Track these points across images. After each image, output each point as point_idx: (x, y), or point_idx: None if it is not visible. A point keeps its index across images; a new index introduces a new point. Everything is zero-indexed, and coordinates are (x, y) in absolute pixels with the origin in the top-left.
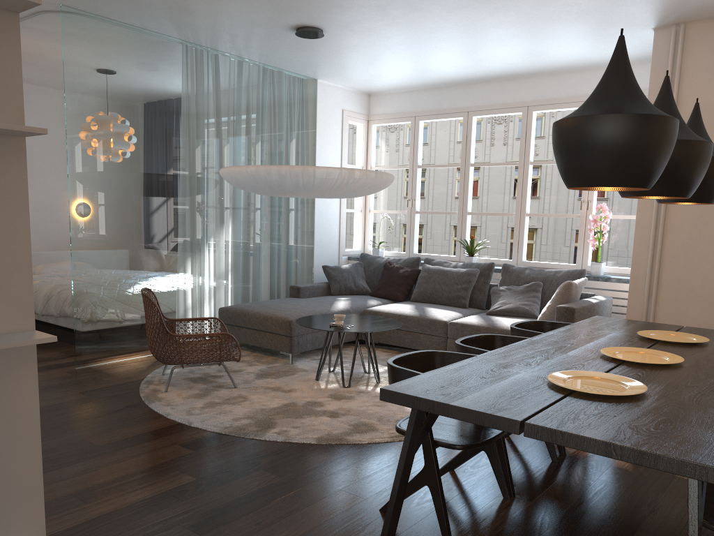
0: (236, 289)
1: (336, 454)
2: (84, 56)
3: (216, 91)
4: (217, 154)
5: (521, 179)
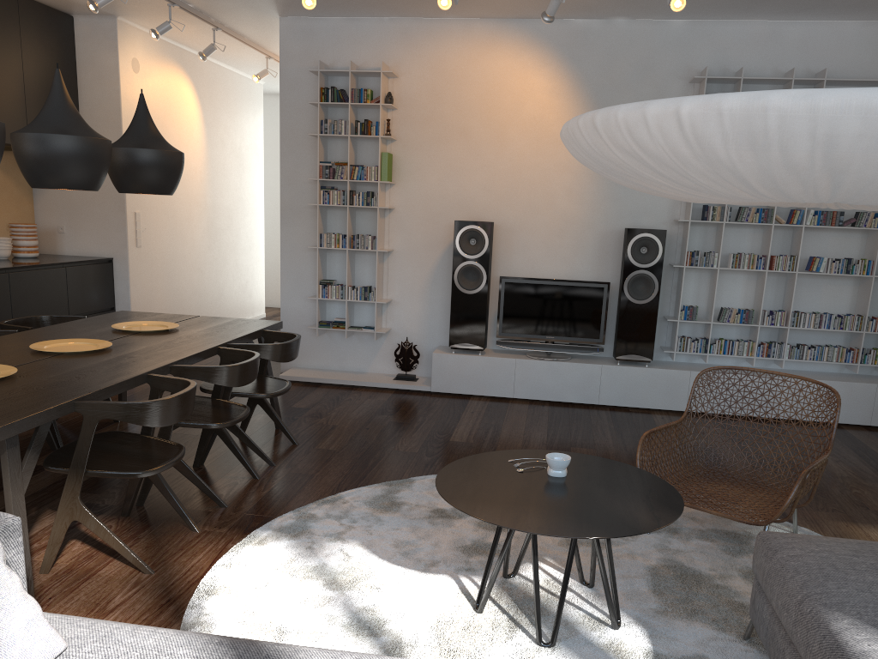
0: None
1: (375, 472)
2: None
3: None
4: None
5: None
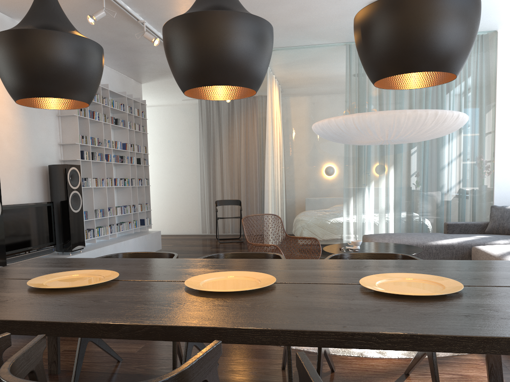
0: (393, 222)
1: None
2: (269, 75)
3: None
4: None
5: None
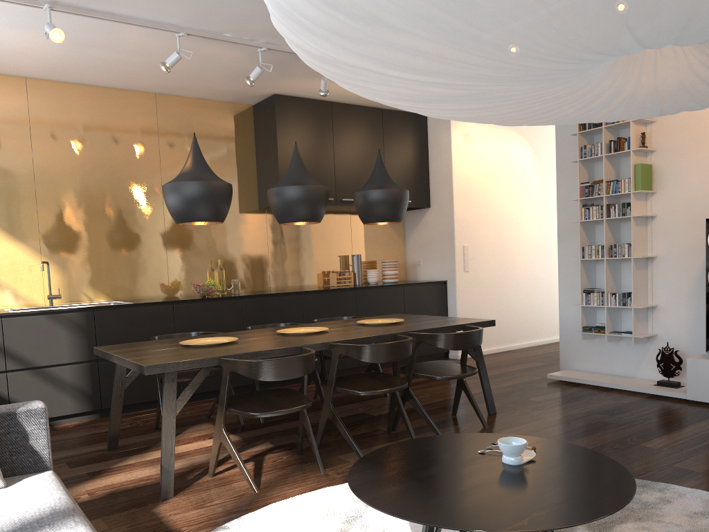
0: None
1: None
2: None
3: None
4: None
5: None
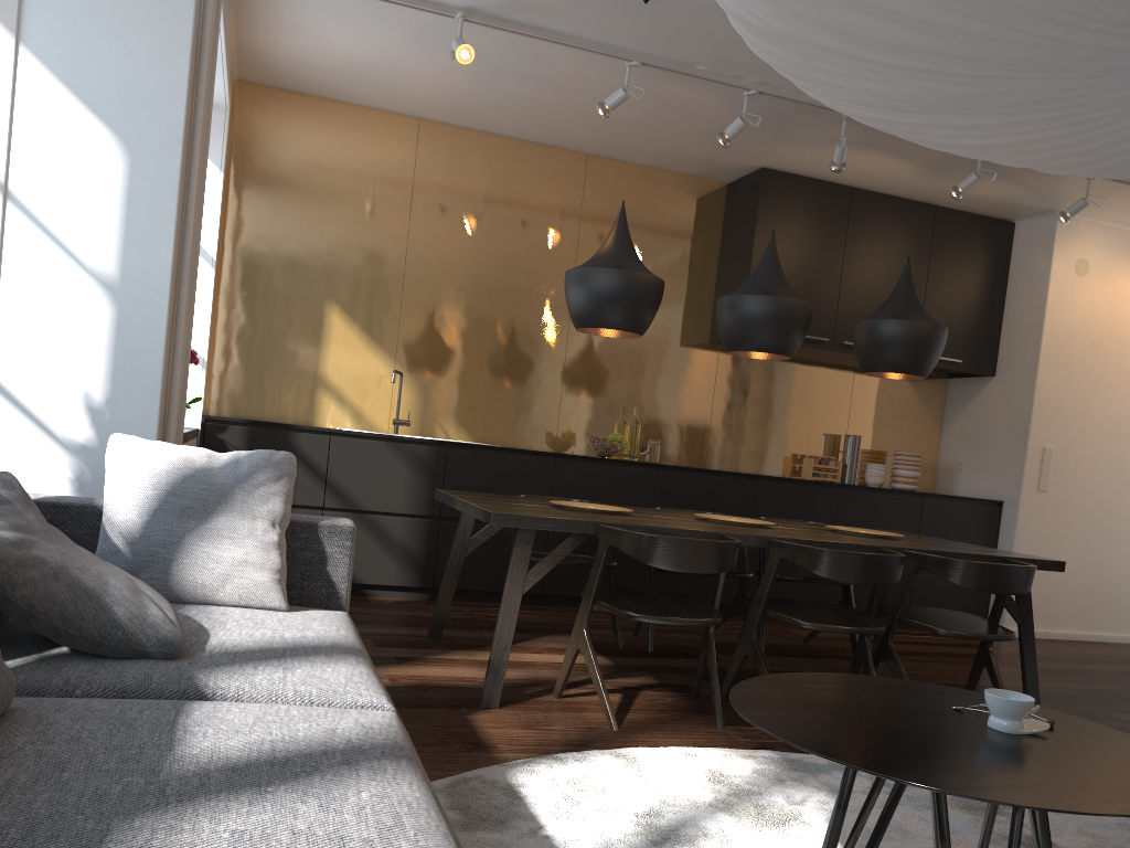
0: None
1: None
2: None
3: None
4: None
5: None
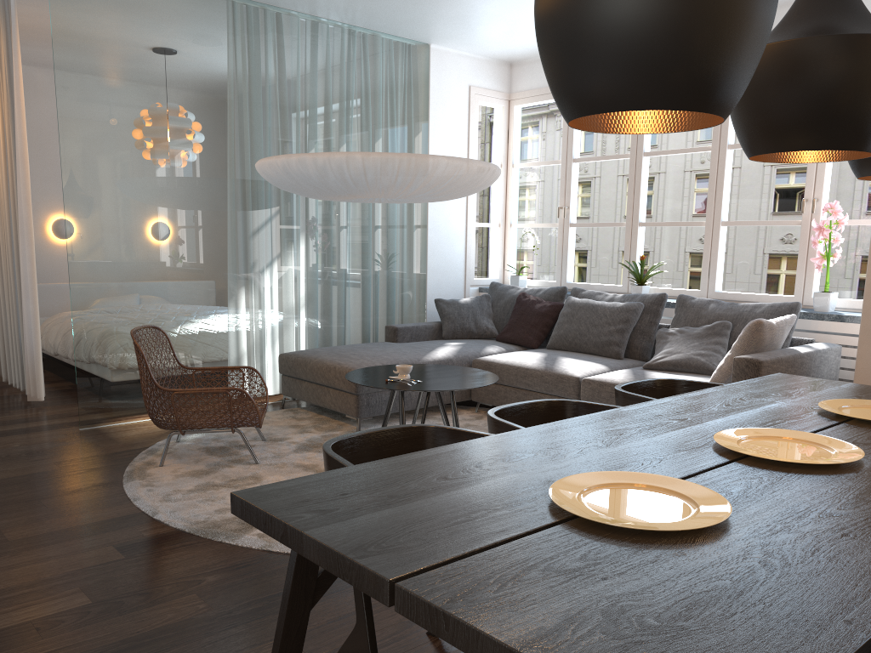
0: (310, 329)
1: None
2: (80, 18)
3: (276, 62)
4: (279, 149)
5: (715, 171)
